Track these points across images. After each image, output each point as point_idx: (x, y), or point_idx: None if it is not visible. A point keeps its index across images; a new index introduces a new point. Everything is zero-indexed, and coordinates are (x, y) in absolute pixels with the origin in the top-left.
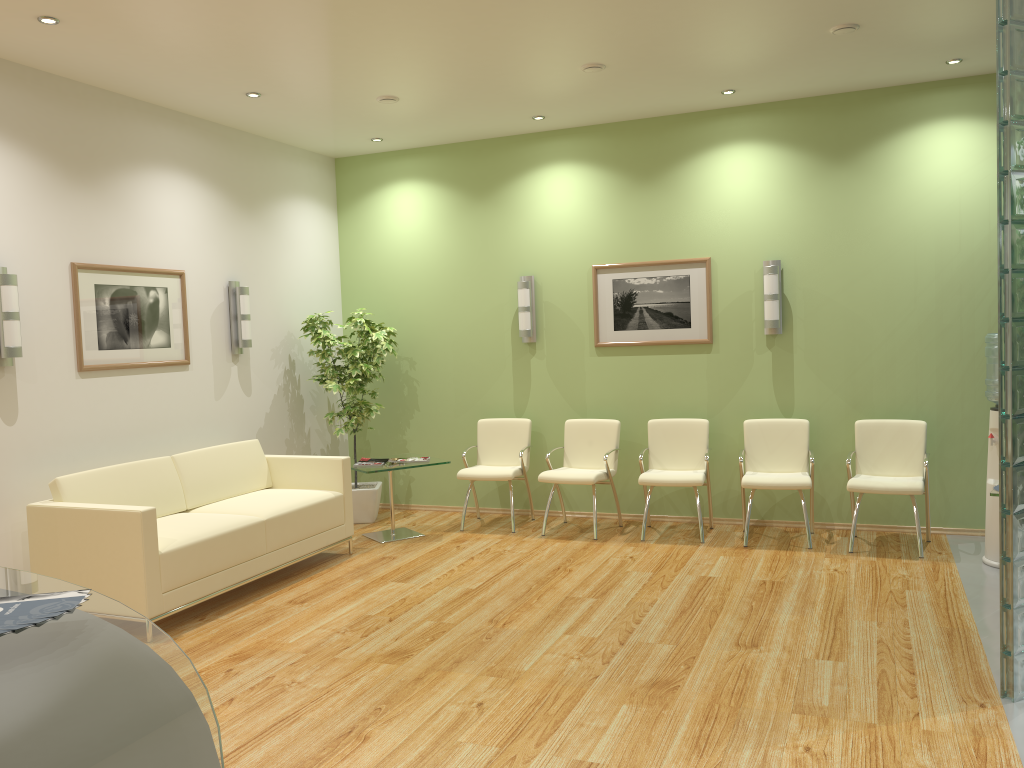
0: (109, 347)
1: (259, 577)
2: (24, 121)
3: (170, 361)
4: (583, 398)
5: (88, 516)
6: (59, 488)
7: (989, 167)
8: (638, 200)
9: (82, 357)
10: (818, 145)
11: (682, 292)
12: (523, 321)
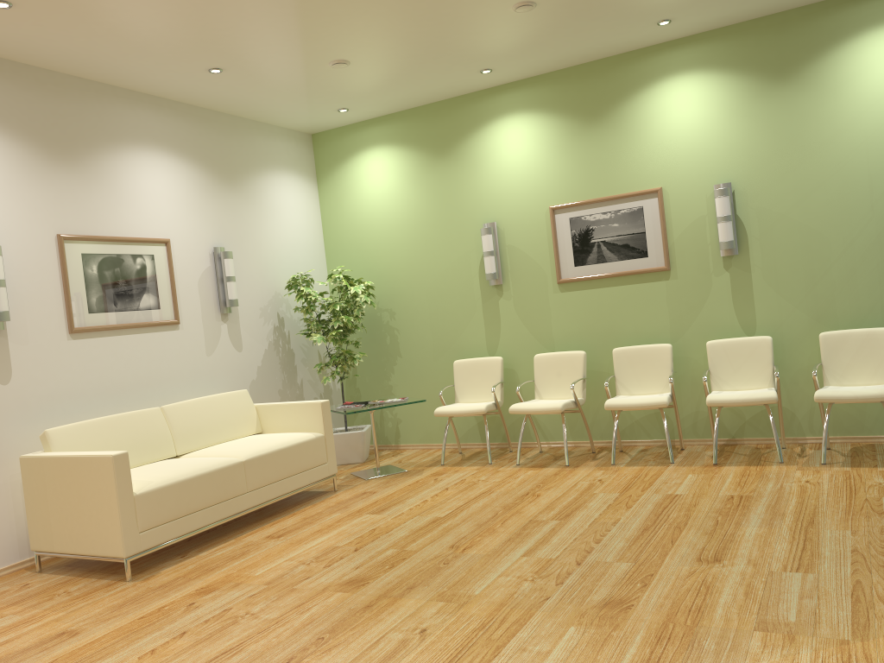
0: (99, 310)
1: (241, 515)
2: (4, 108)
3: (160, 321)
4: (550, 333)
5: (69, 463)
6: (48, 439)
7: None
8: (588, 140)
9: (72, 320)
10: (760, 66)
11: (637, 223)
12: (488, 265)
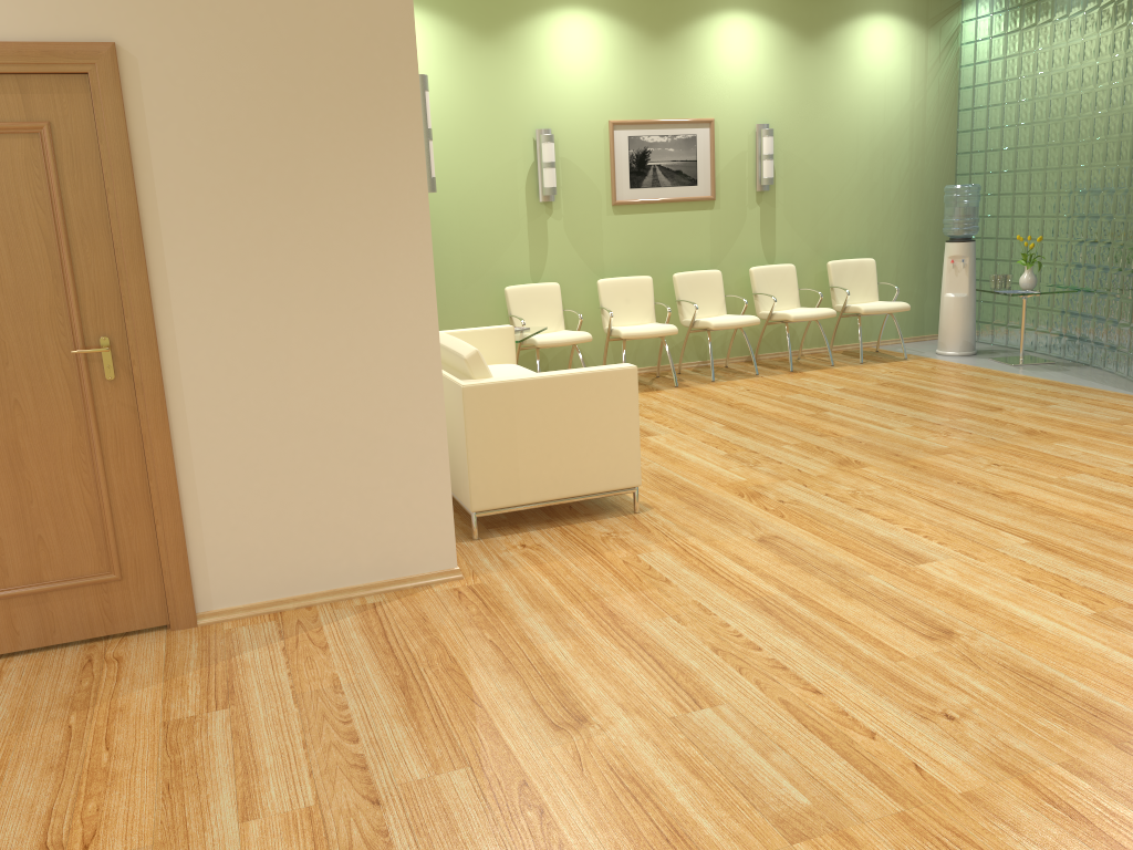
0: None
1: None
2: None
3: None
4: (601, 258)
5: (563, 384)
6: (483, 362)
7: (903, 57)
8: (651, 57)
9: None
10: (795, 22)
11: (690, 151)
12: (550, 178)
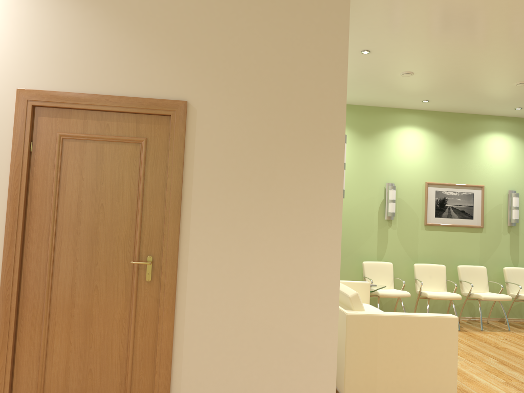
0: None
1: None
2: None
3: None
4: (416, 252)
5: (409, 321)
6: (360, 300)
7: None
8: (450, 152)
9: None
10: None
11: (469, 201)
12: (392, 207)
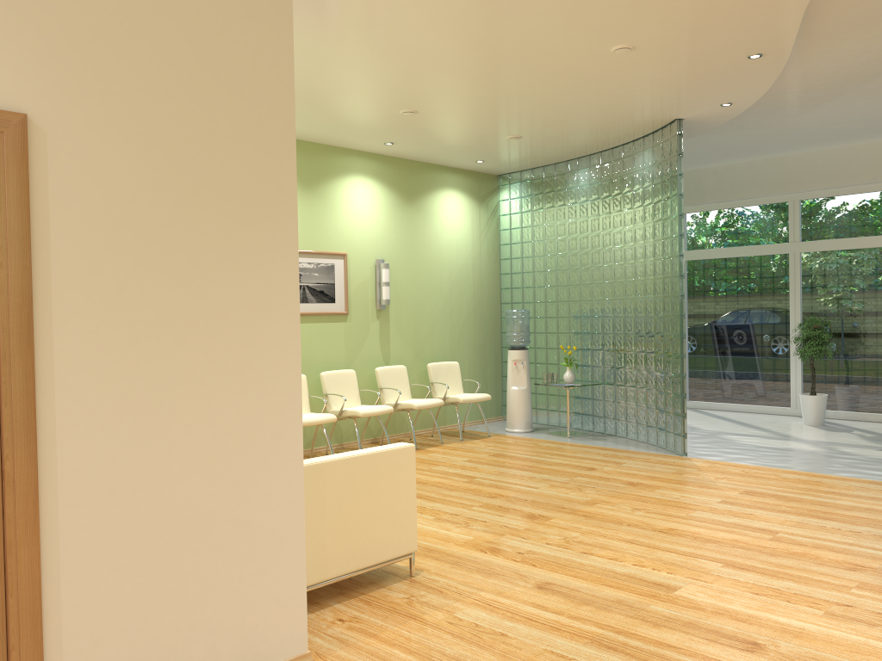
0: None
1: None
2: None
3: None
4: None
5: (362, 462)
6: None
7: (466, 220)
8: (302, 202)
9: None
10: (400, 189)
11: (330, 276)
12: None
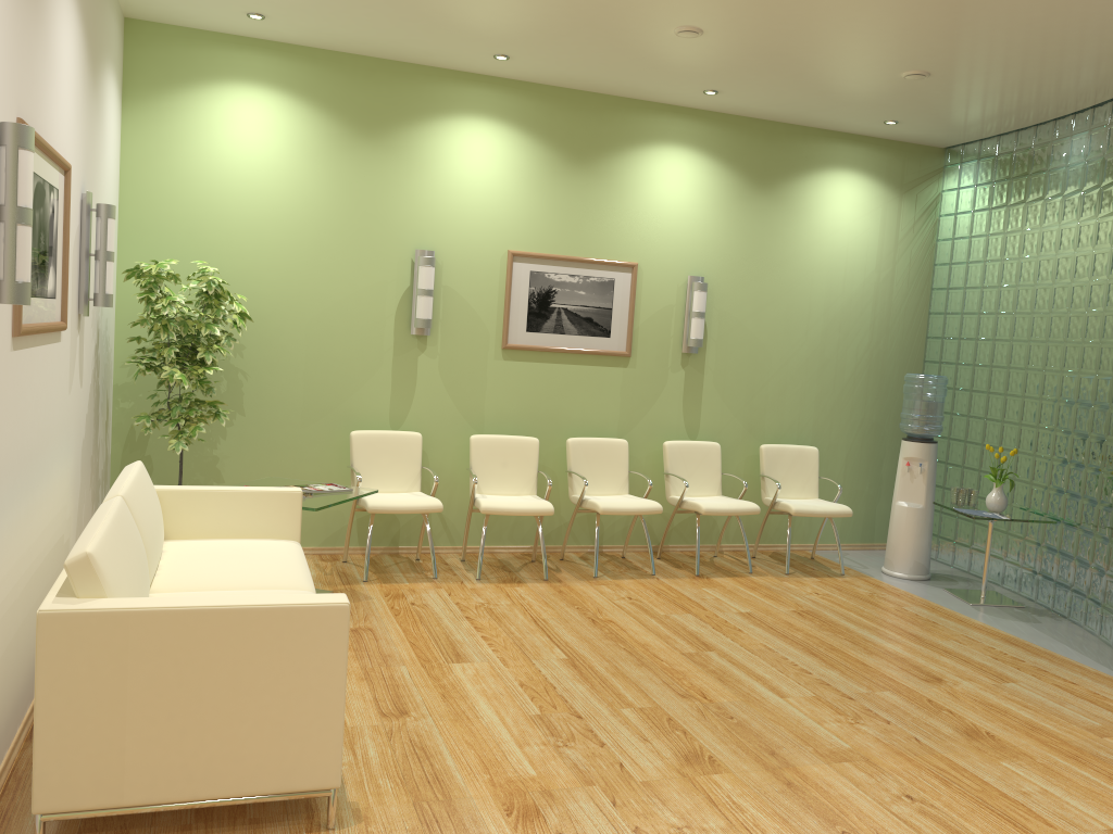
0: None
1: None
2: None
3: (58, 324)
4: (481, 409)
5: (218, 621)
6: (96, 572)
7: (870, 221)
8: (568, 184)
9: (22, 309)
10: (746, 167)
11: (605, 297)
12: (425, 308)
